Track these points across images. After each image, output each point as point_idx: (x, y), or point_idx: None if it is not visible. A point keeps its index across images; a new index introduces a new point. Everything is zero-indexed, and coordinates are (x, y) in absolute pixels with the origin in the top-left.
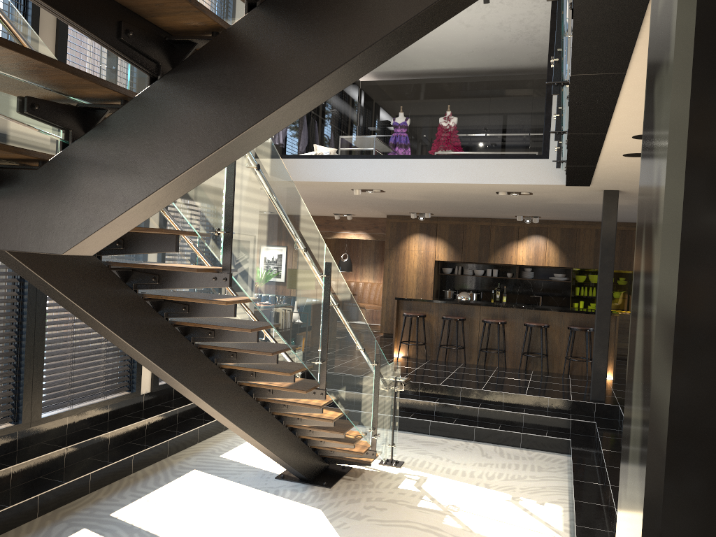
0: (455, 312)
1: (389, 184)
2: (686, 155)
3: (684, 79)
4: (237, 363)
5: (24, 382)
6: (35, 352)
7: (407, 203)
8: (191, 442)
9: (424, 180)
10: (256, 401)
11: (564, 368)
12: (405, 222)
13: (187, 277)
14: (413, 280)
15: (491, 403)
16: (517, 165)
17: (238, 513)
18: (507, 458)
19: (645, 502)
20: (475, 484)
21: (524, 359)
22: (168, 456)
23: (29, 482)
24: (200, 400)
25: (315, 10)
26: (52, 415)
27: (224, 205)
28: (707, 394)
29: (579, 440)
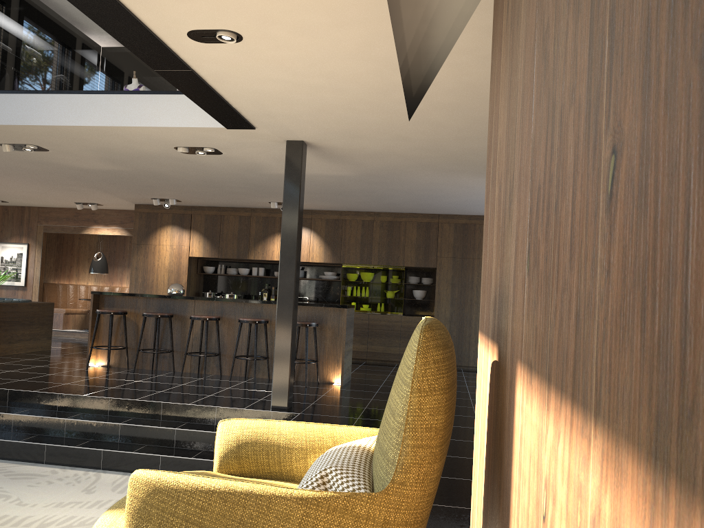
0: (166, 309)
1: (24, 131)
2: None
3: None
4: None
5: None
6: None
7: (118, 178)
8: None
9: (57, 122)
10: None
11: None
12: (156, 212)
13: None
14: (164, 279)
15: (146, 417)
16: (170, 102)
17: None
18: (118, 492)
19: None
20: None
21: (244, 364)
22: None
23: None
24: None
25: None
26: None
27: None
28: None
29: None
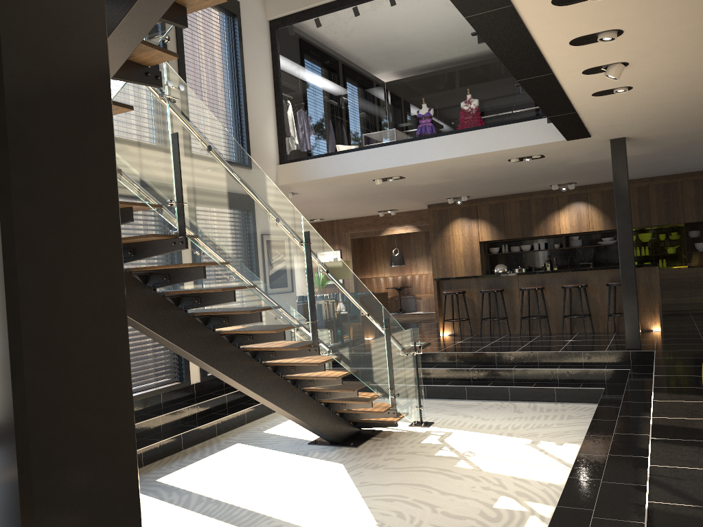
0: (494, 285)
1: (403, 168)
2: None
3: None
4: (234, 329)
5: None
6: None
7: (436, 188)
8: (240, 423)
9: (432, 158)
10: (264, 365)
11: (608, 325)
12: (446, 208)
13: (154, 246)
14: (461, 263)
15: (526, 363)
16: (517, 129)
17: (267, 471)
18: (539, 411)
19: None
20: (498, 434)
21: (568, 322)
22: (217, 435)
23: None
24: (200, 361)
25: None
26: None
27: (174, 181)
28: None
29: (613, 388)
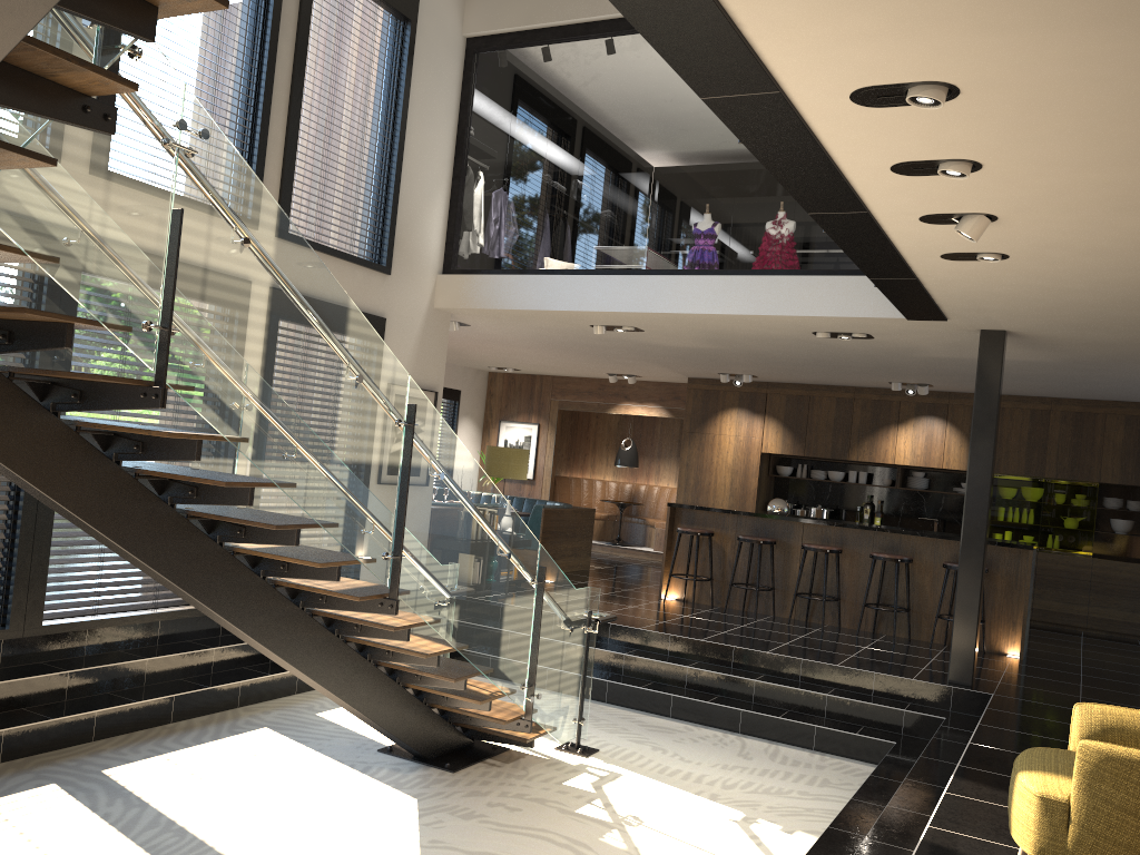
0: (763, 532)
1: (637, 316)
2: None
3: None
4: (259, 548)
5: (16, 570)
6: (37, 528)
7: (699, 355)
8: (284, 691)
9: (686, 309)
10: (308, 614)
11: (933, 633)
12: (717, 389)
13: (112, 394)
14: (725, 482)
15: (780, 675)
16: (830, 286)
17: (288, 790)
18: (778, 762)
19: None
20: (695, 793)
21: (871, 615)
22: (239, 706)
23: (3, 713)
24: (185, 594)
25: None
26: (60, 624)
27: (164, 290)
28: None
29: (910, 745)
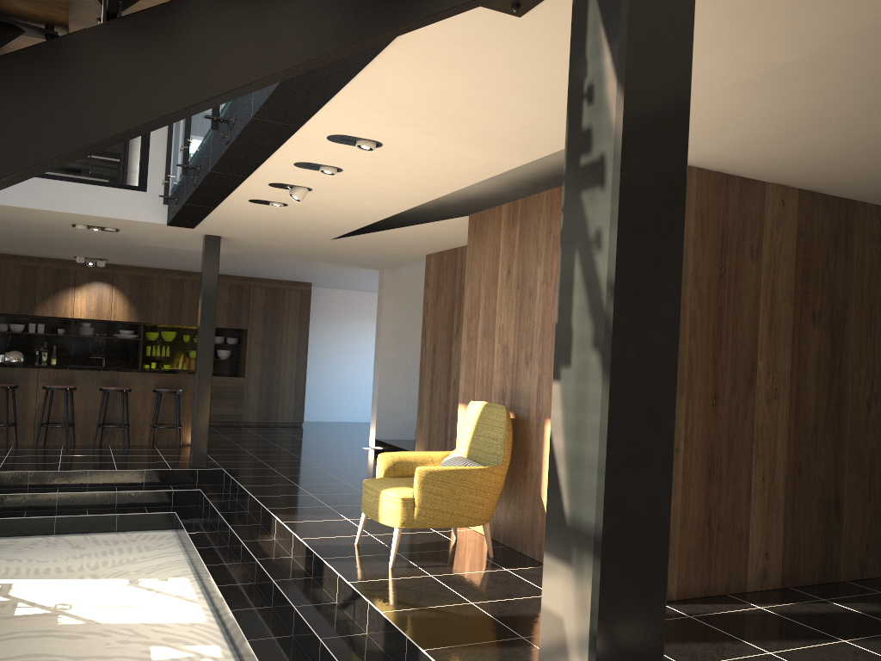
0: (1, 379)
1: None
2: (617, 225)
3: (615, 198)
4: None
5: None
6: None
7: None
8: None
9: None
10: None
11: (151, 438)
12: None
13: None
14: None
15: (72, 485)
16: (108, 194)
17: None
18: (105, 545)
19: (604, 352)
20: (80, 578)
21: (98, 433)
22: None
23: None
24: None
25: (184, 41)
26: None
27: None
28: (622, 310)
29: (185, 511)
